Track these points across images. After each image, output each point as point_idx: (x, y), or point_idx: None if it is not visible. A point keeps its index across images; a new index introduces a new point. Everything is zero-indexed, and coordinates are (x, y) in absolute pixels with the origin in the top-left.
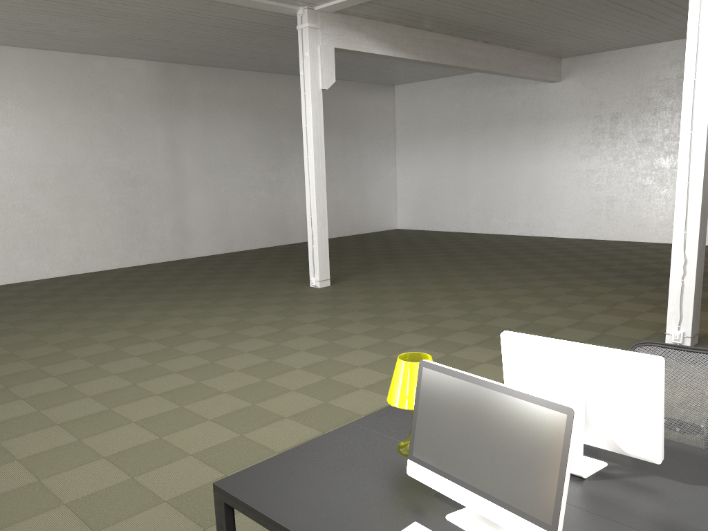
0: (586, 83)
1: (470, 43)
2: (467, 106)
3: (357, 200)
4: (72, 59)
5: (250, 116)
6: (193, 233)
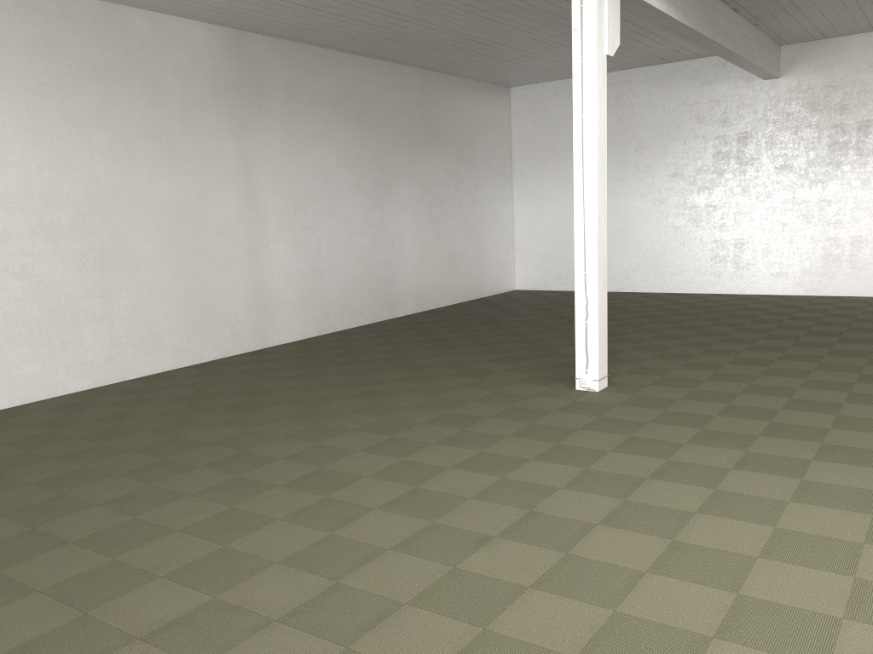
0: (820, 79)
1: (723, 8)
2: (629, 114)
3: (473, 251)
4: (96, 10)
5: (347, 123)
6: (277, 306)
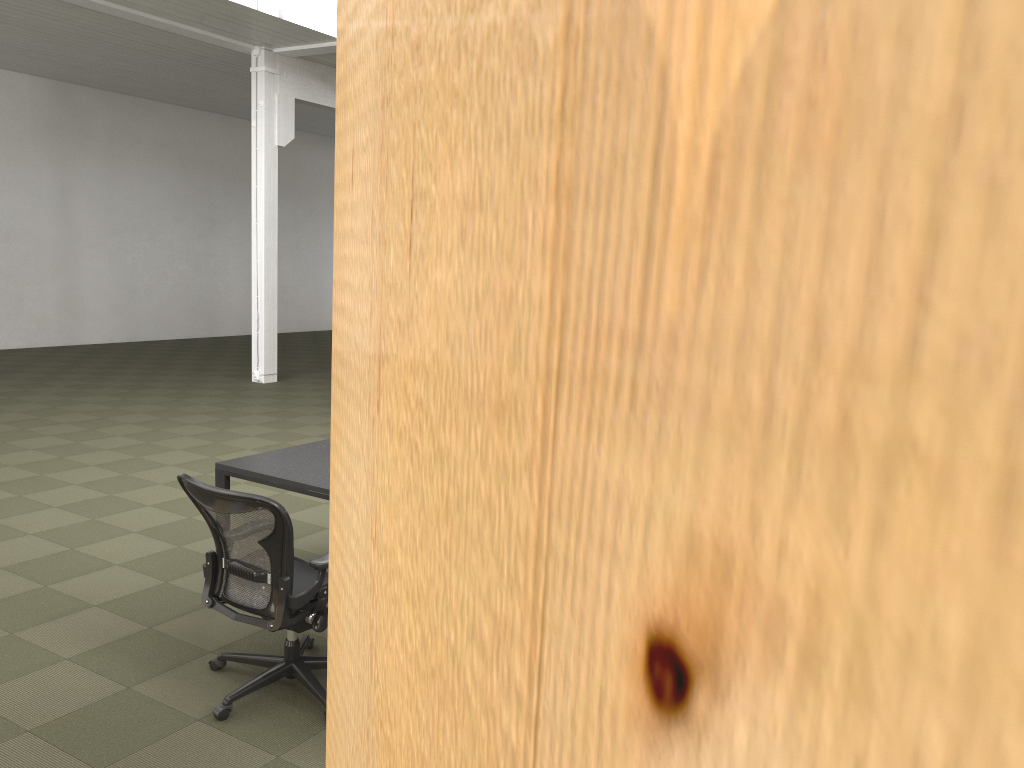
0: None
1: None
2: None
3: (310, 287)
4: None
5: (172, 164)
6: (87, 311)
